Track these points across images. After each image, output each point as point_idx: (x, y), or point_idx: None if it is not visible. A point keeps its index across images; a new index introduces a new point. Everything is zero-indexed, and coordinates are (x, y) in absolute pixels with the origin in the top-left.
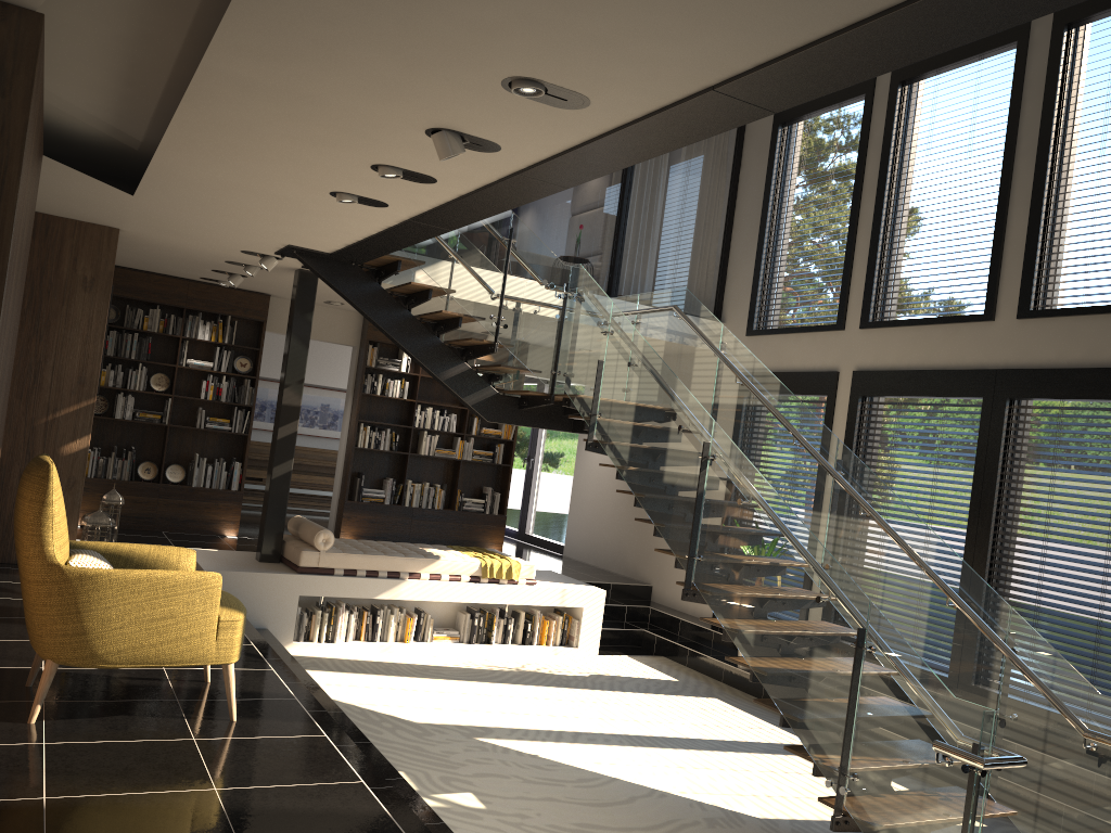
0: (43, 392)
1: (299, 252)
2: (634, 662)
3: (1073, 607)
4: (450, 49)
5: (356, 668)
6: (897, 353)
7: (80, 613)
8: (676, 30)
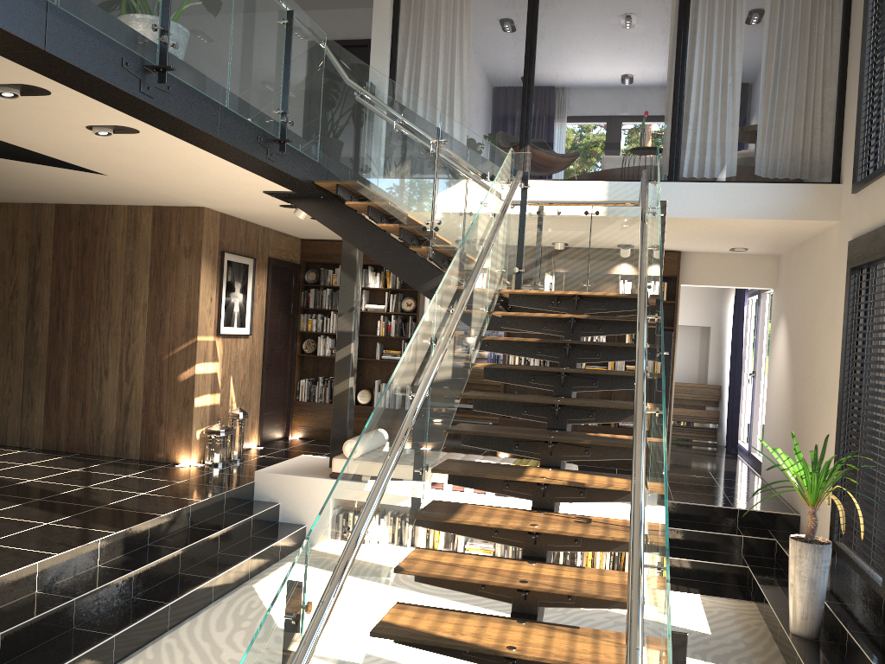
0: (166, 335)
1: (283, 196)
2: (693, 603)
3: None
4: None
5: None
6: None
7: None
8: None
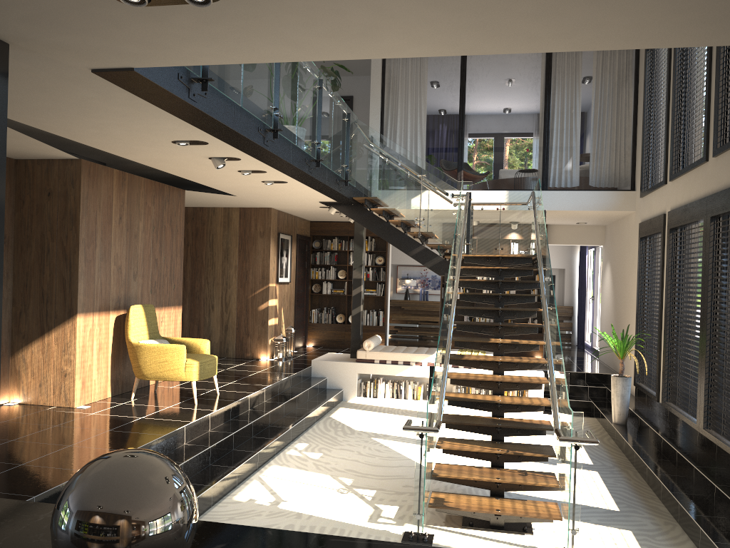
0: (249, 283)
1: (328, 203)
2: None
3: None
4: (142, 140)
5: (373, 409)
6: (681, 194)
7: (138, 359)
8: (151, 122)
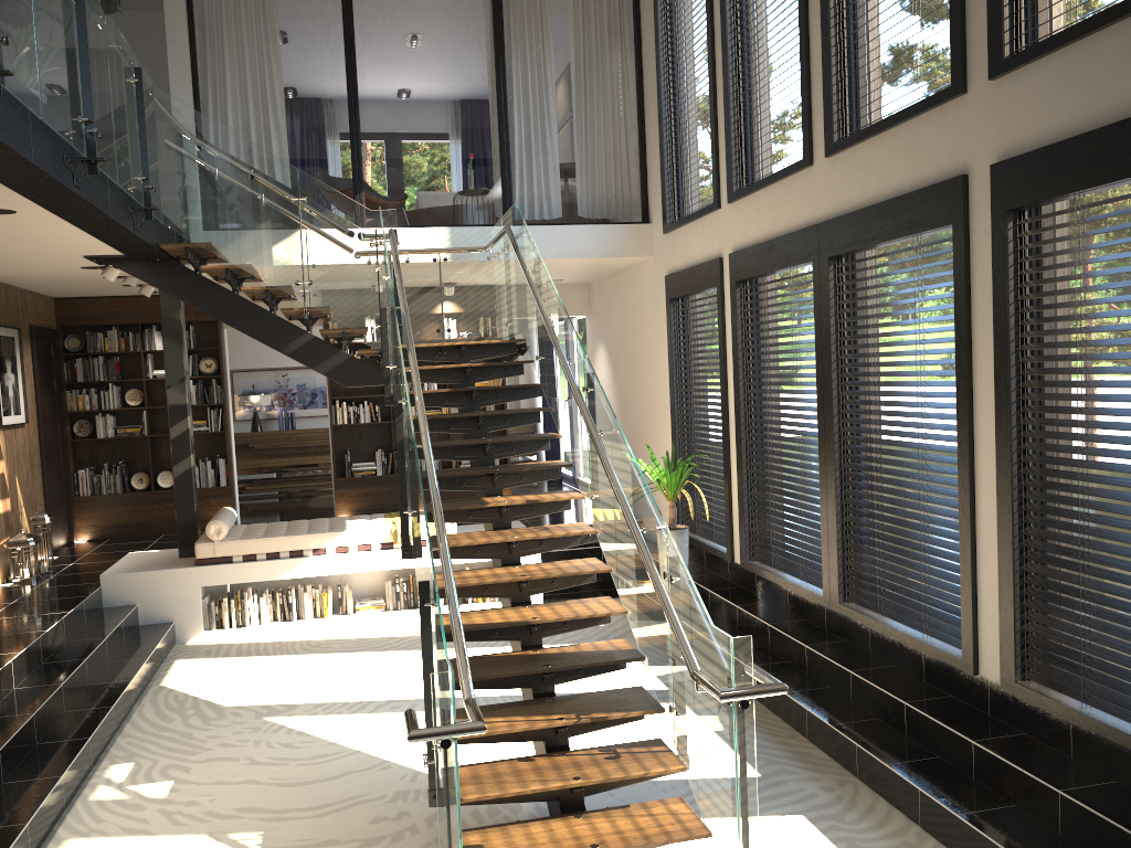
0: None
1: (105, 259)
2: None
3: (905, 501)
4: None
5: (245, 651)
6: (755, 224)
7: None
8: None
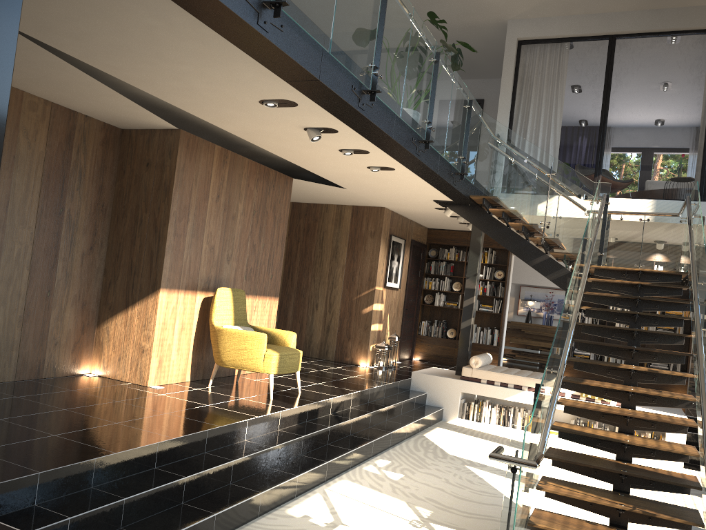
0: (355, 285)
1: (443, 203)
2: None
3: None
4: (229, 100)
5: (474, 434)
6: None
7: (218, 344)
8: (229, 68)
